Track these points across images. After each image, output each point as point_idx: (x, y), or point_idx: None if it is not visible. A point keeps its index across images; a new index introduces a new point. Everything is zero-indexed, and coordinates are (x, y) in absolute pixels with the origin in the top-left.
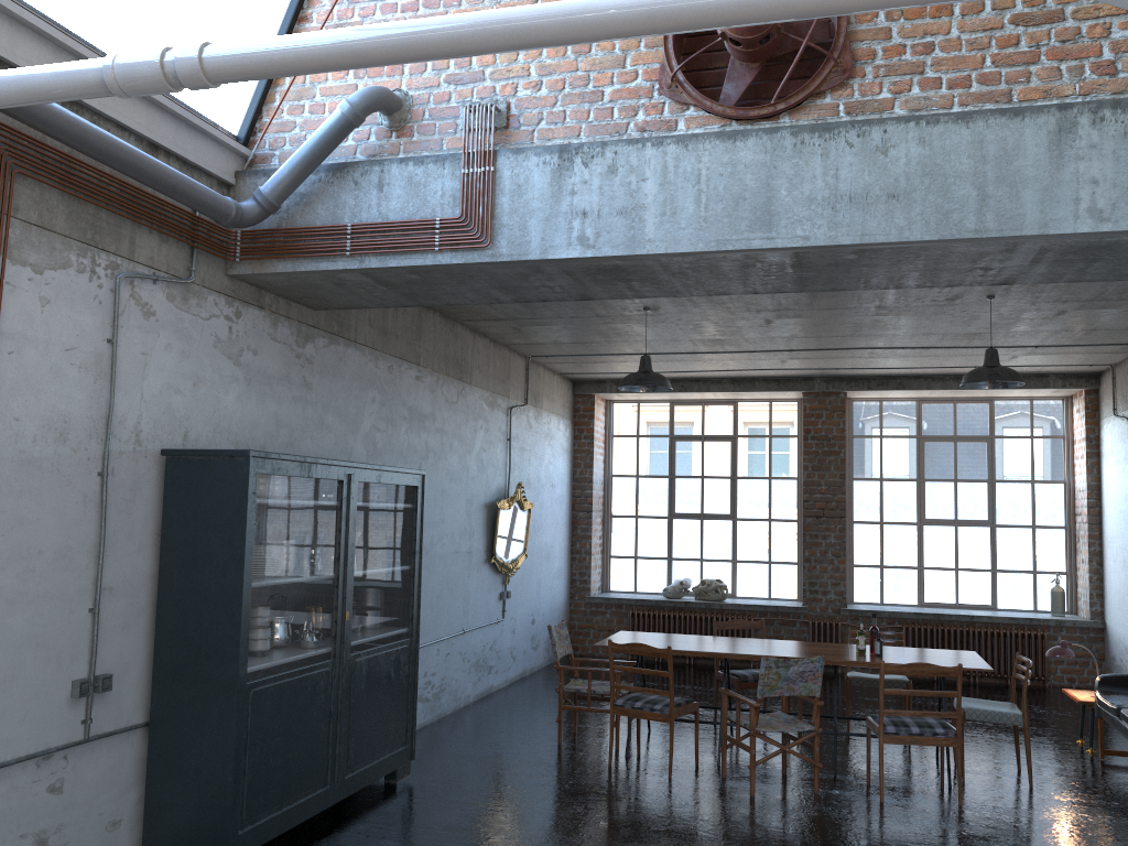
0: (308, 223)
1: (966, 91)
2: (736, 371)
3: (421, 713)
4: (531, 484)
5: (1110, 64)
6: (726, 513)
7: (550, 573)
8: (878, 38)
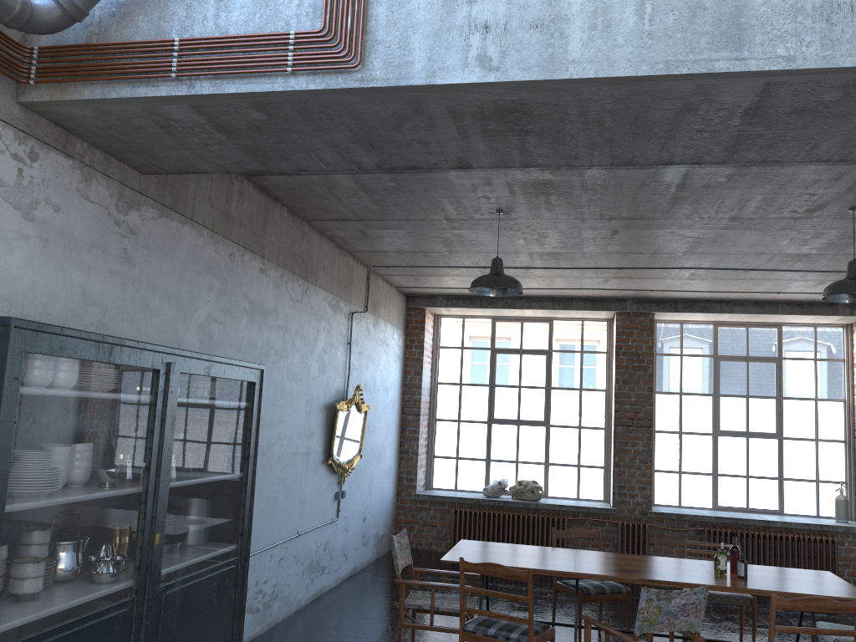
0: (125, 38)
1: None
2: (558, 290)
3: (250, 625)
4: (367, 387)
5: None
6: (540, 420)
7: (381, 472)
8: None
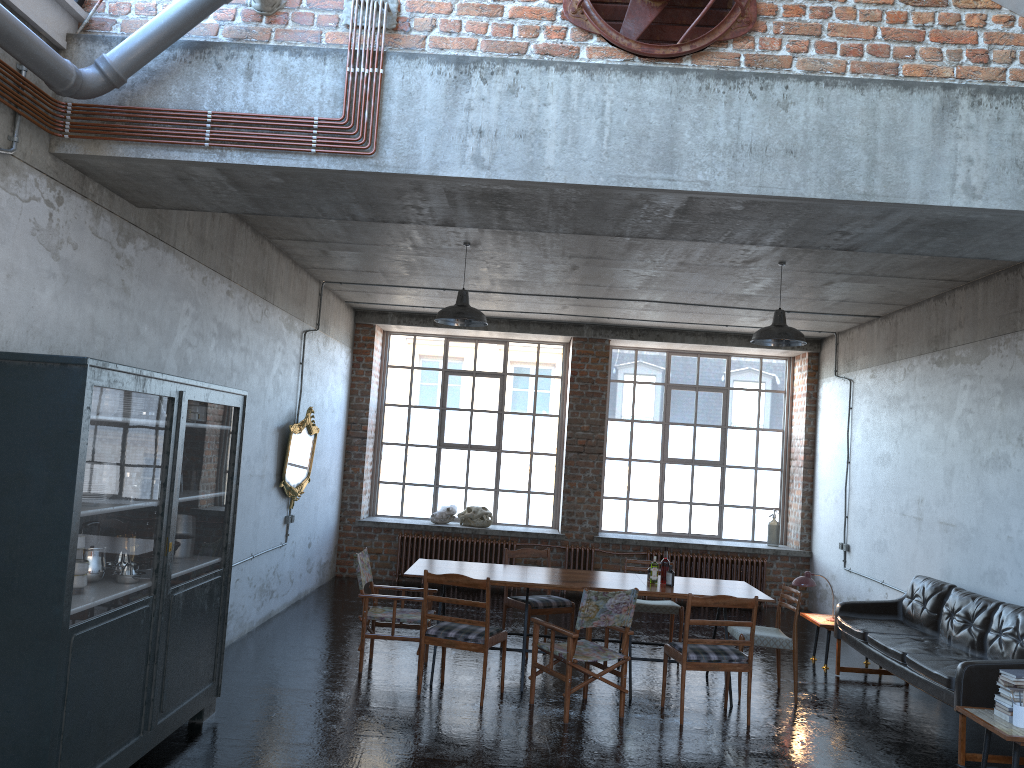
0: (159, 104)
1: (858, 60)
2: (516, 313)
3: None
4: (316, 409)
5: (984, 53)
6: (492, 445)
7: (326, 497)
8: None
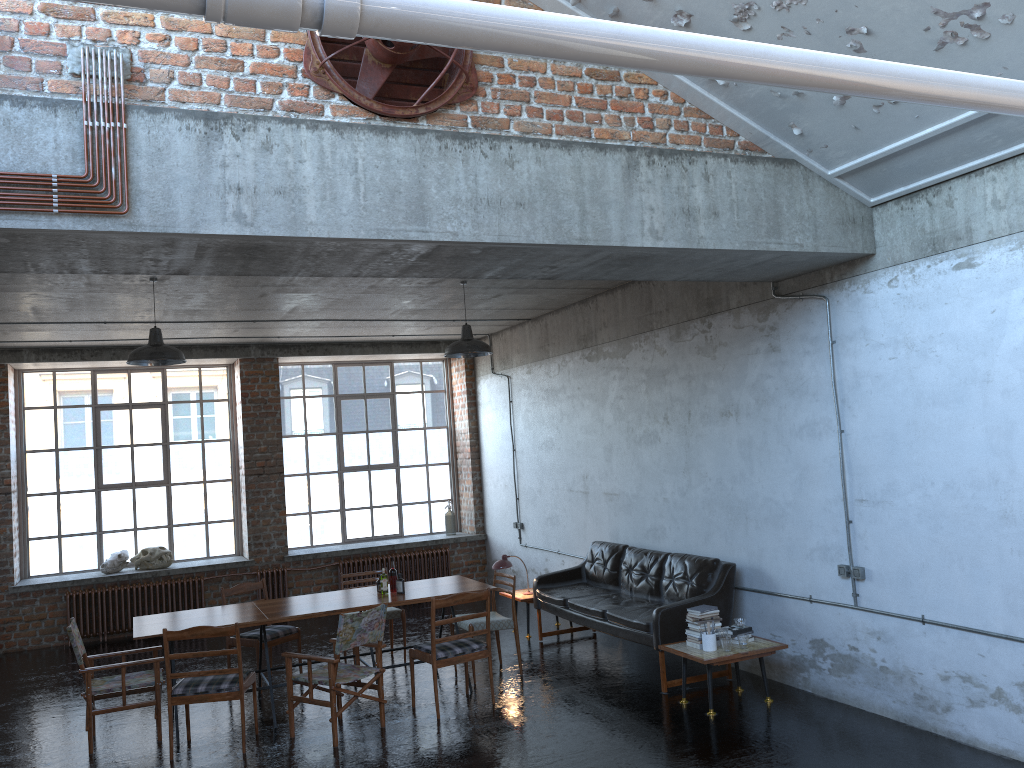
0: None
1: (560, 124)
2: (179, 339)
3: None
4: None
5: (650, 121)
6: (160, 480)
7: None
8: (494, 65)
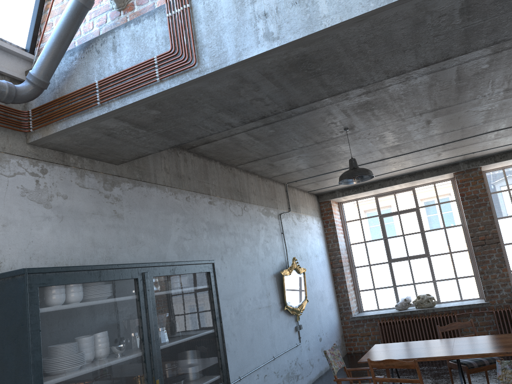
0: (72, 90)
1: None
2: (410, 168)
3: None
4: (302, 257)
5: None
6: (422, 254)
7: (325, 307)
8: None
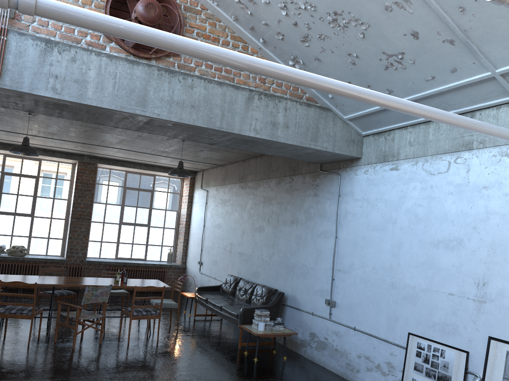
0: None
1: (220, 73)
2: (48, 146)
3: None
4: None
5: (264, 79)
6: (29, 213)
7: None
8: None
